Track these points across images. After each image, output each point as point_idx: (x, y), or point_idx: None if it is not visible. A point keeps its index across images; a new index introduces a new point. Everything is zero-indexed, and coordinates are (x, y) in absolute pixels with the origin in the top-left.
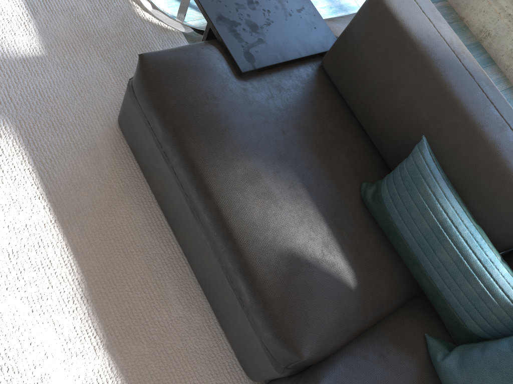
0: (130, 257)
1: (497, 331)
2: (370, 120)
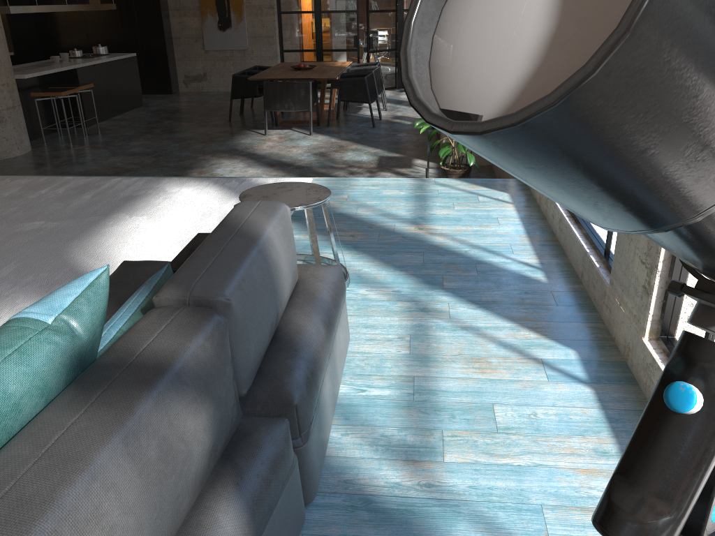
0: None
1: None
2: None
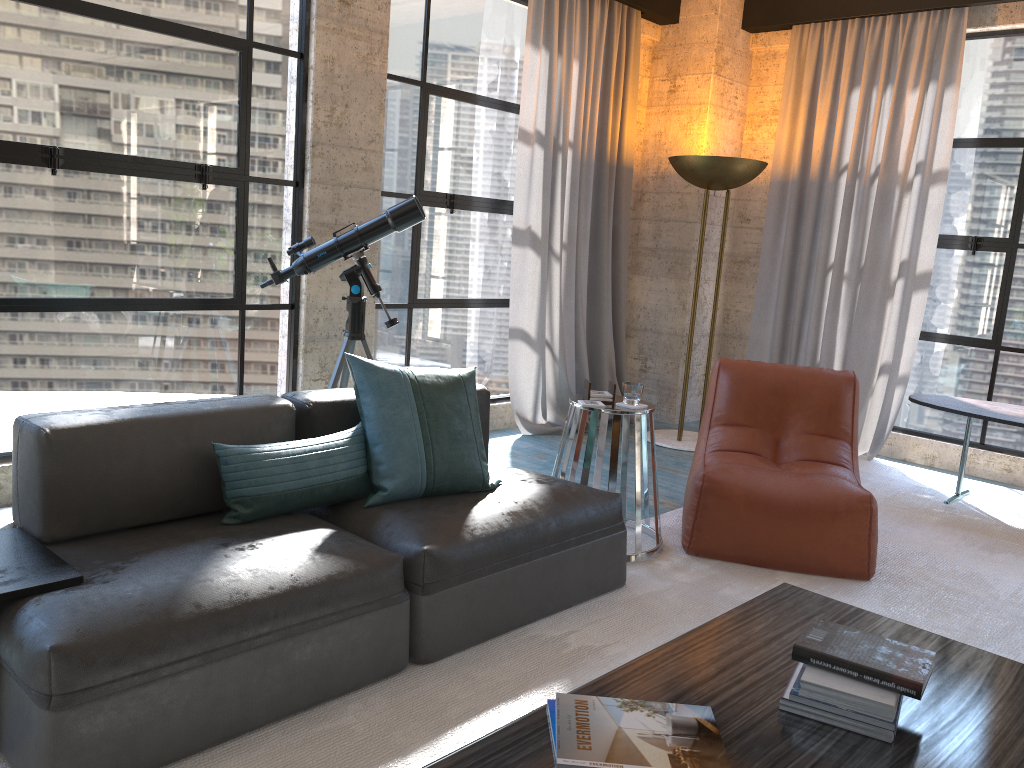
0: (290, 760)
1: (364, 456)
2: (152, 503)
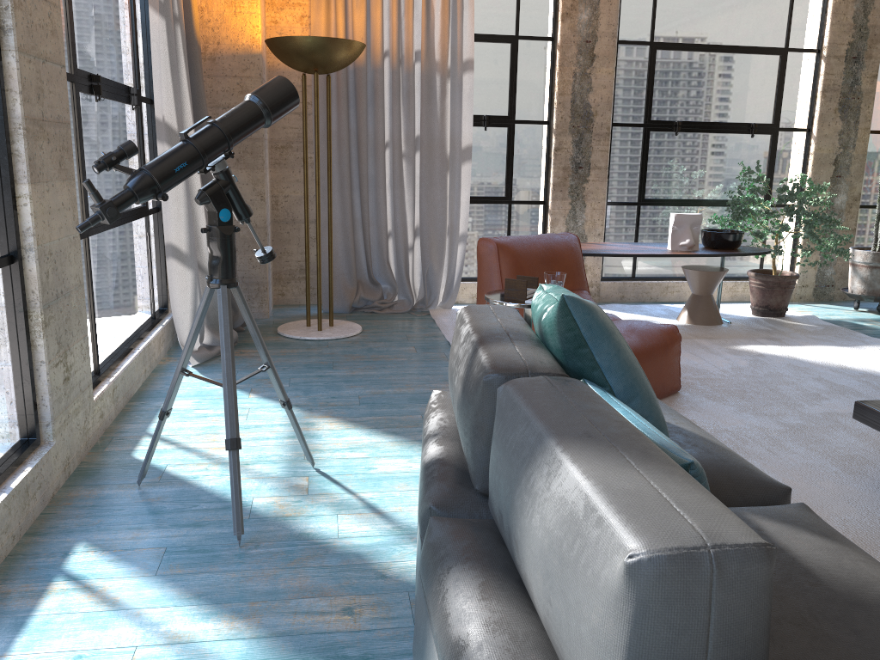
0: None
1: None
2: None
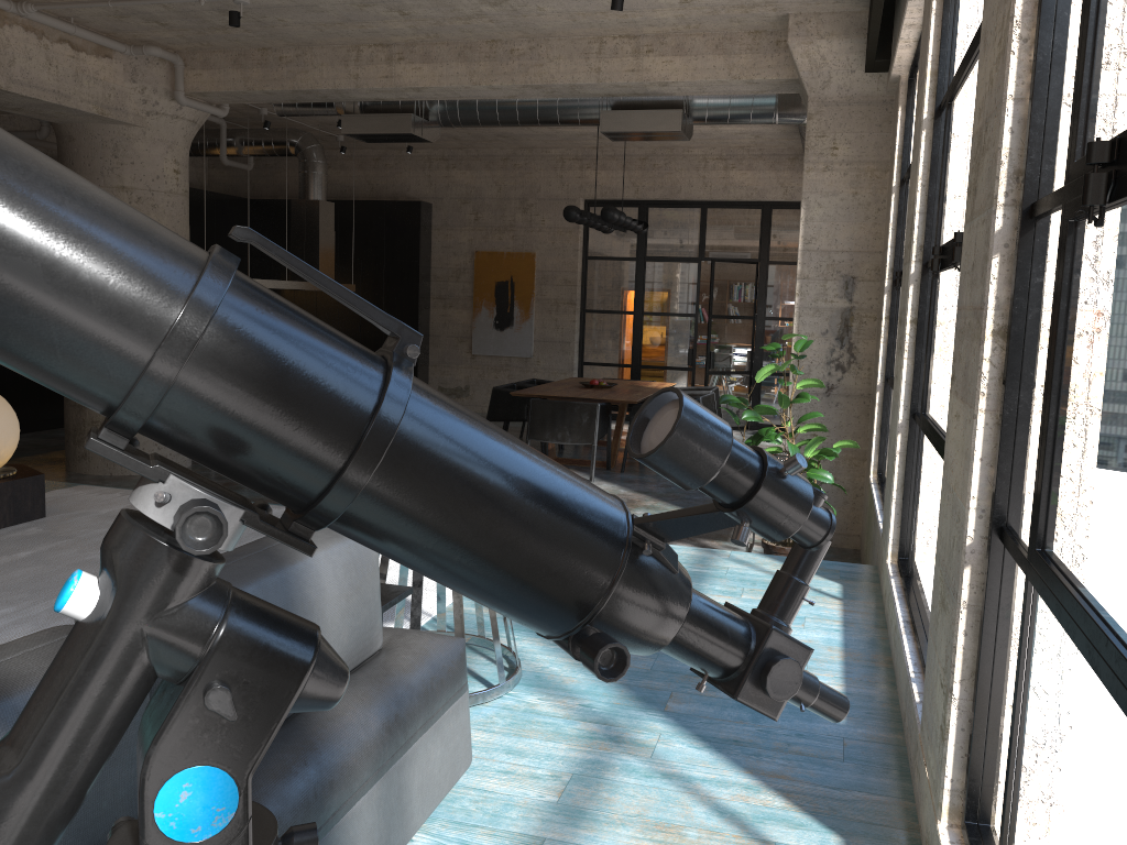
0: None
1: None
2: None
